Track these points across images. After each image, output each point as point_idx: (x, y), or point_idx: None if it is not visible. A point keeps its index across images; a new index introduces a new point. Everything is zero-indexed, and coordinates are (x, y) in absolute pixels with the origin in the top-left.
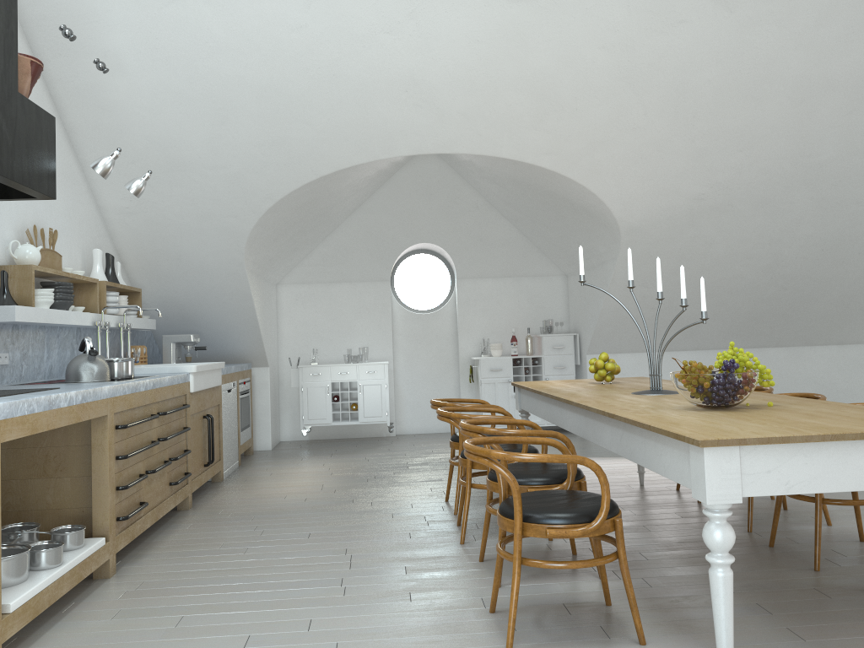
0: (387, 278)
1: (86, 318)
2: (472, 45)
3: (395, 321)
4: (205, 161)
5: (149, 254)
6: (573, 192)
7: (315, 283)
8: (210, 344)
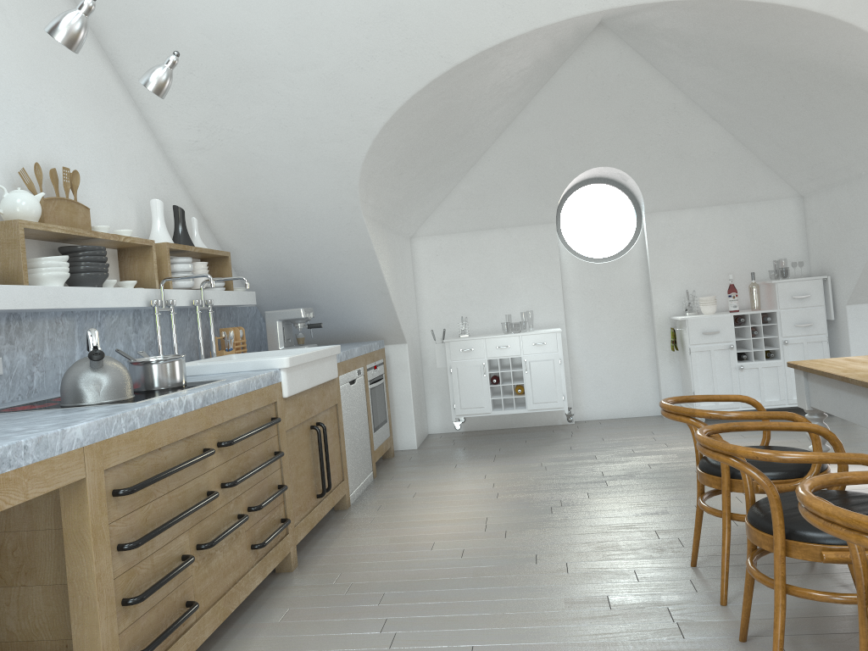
0: (551, 218)
1: (134, 296)
2: None
3: (564, 275)
4: (287, 59)
5: (236, 205)
6: (849, 53)
7: (458, 233)
8: (330, 319)
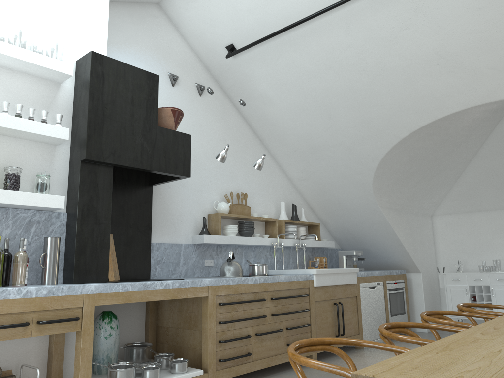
0: None
1: (265, 241)
2: (476, 13)
3: None
4: (329, 143)
5: (322, 202)
6: None
7: (459, 213)
8: (377, 257)
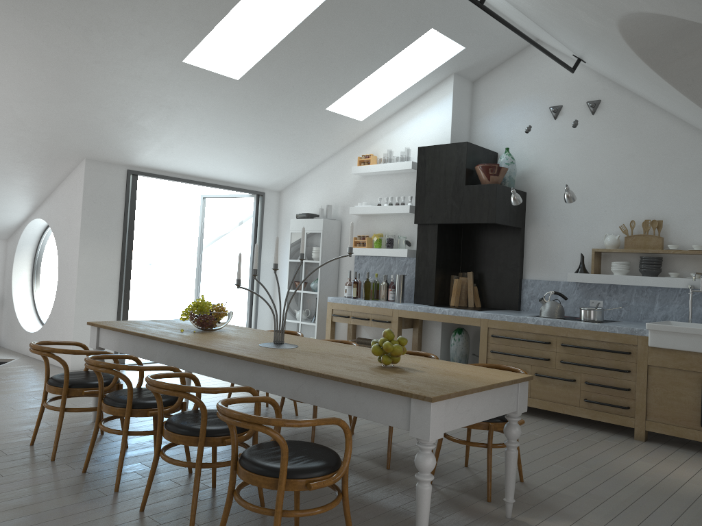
0: None
1: (676, 282)
2: None
3: None
4: None
5: None
6: None
7: None
8: None
